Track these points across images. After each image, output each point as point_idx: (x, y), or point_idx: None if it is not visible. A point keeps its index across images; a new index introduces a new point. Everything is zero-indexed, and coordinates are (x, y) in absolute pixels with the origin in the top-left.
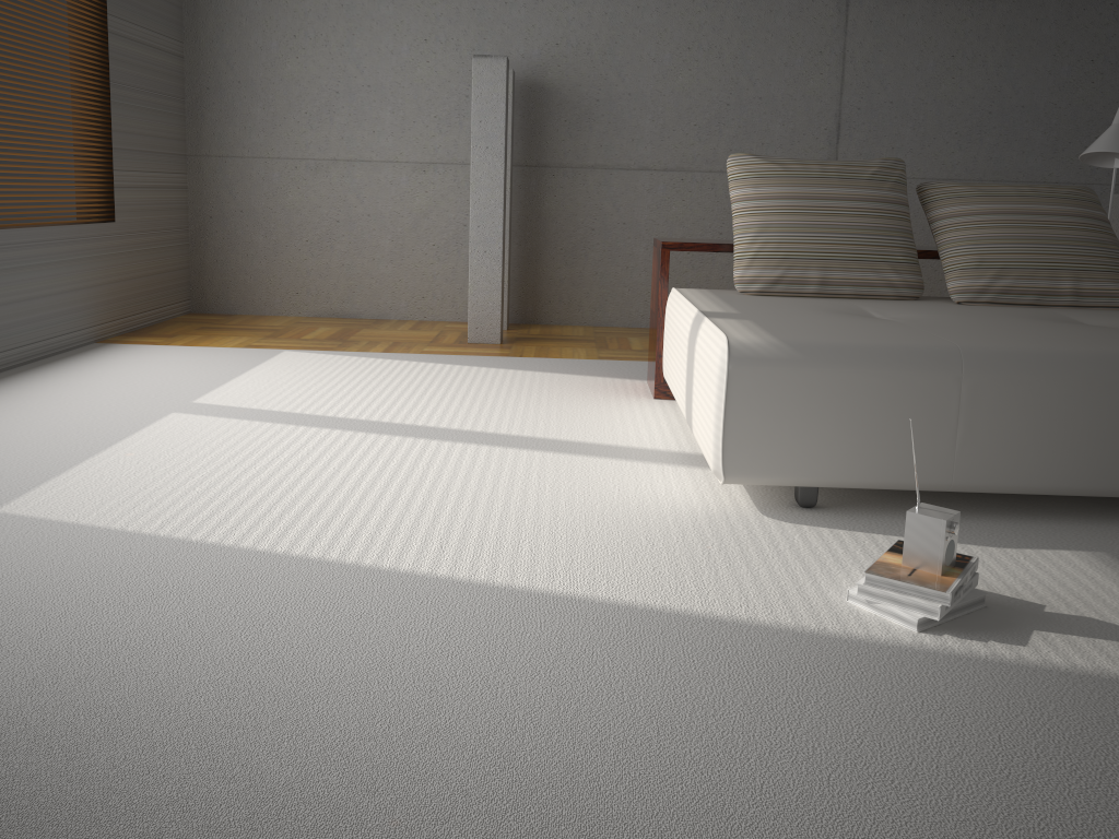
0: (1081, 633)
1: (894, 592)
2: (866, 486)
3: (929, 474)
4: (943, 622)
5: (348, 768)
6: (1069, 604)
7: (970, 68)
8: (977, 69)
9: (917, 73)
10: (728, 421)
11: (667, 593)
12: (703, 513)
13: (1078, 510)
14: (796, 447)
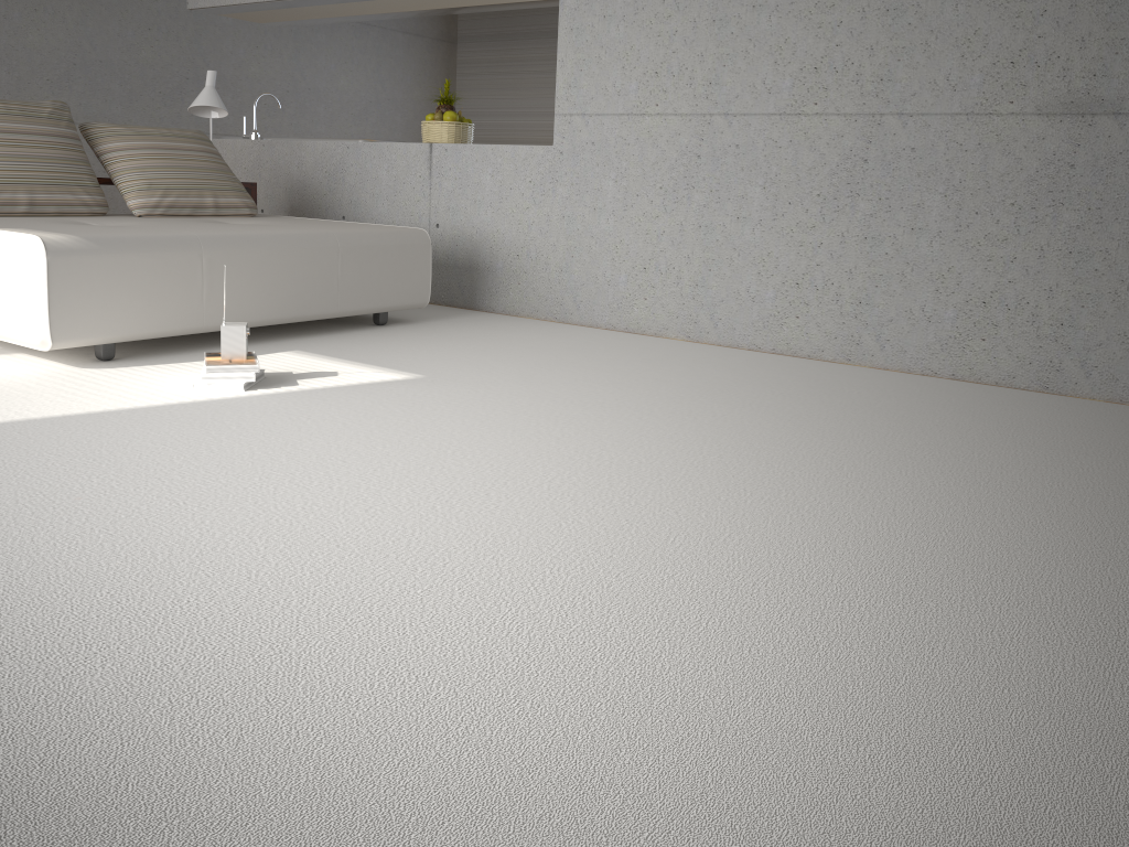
0: (317, 376)
1: (226, 373)
2: (151, 336)
3: (190, 322)
4: (252, 385)
5: (10, 496)
6: (302, 369)
7: (53, 22)
8: (59, 24)
9: (5, 21)
10: (51, 300)
11: (81, 407)
12: (39, 374)
13: (267, 337)
14: (103, 314)
